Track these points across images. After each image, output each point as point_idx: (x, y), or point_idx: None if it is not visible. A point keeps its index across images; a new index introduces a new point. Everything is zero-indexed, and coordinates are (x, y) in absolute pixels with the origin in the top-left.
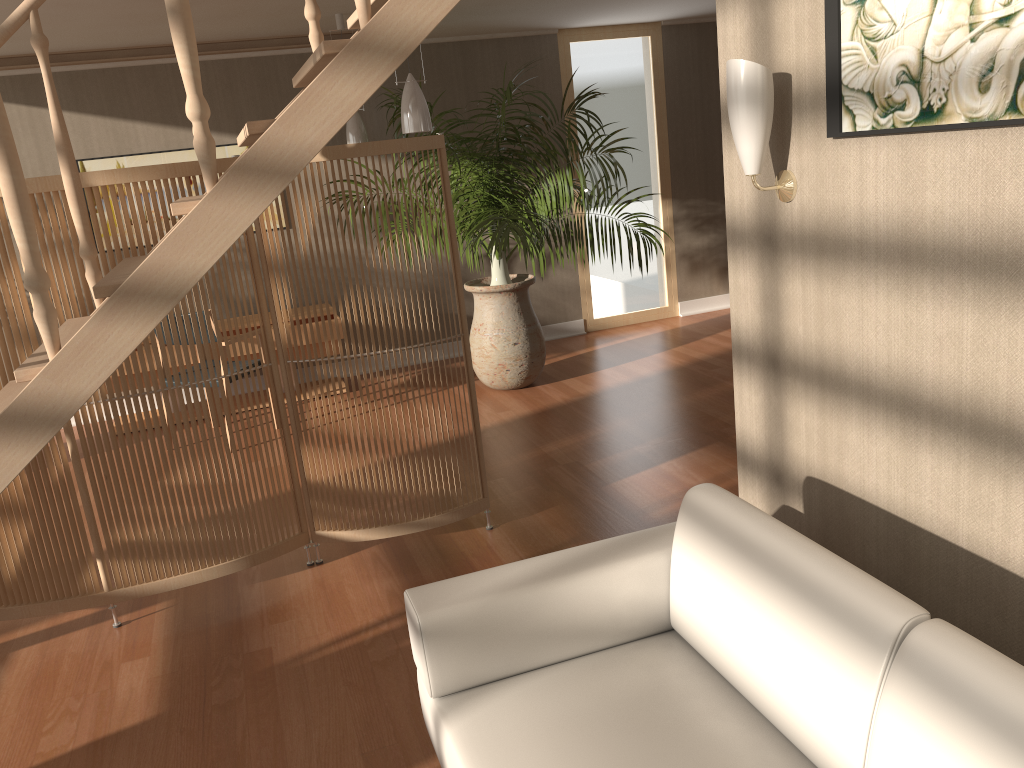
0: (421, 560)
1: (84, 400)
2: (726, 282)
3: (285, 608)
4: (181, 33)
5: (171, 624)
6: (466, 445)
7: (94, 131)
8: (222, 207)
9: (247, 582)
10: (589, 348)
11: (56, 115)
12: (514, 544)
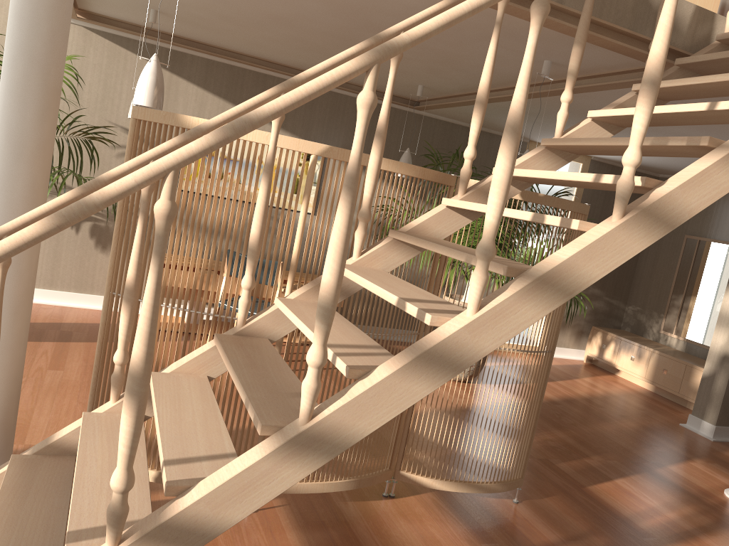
0: (477, 517)
1: (482, 356)
2: (579, 341)
3: (387, 533)
4: (651, 101)
5: (295, 523)
6: (526, 434)
7: (209, 105)
8: (624, 236)
9: (340, 498)
10: (493, 362)
11: (387, 110)
12: (545, 522)
